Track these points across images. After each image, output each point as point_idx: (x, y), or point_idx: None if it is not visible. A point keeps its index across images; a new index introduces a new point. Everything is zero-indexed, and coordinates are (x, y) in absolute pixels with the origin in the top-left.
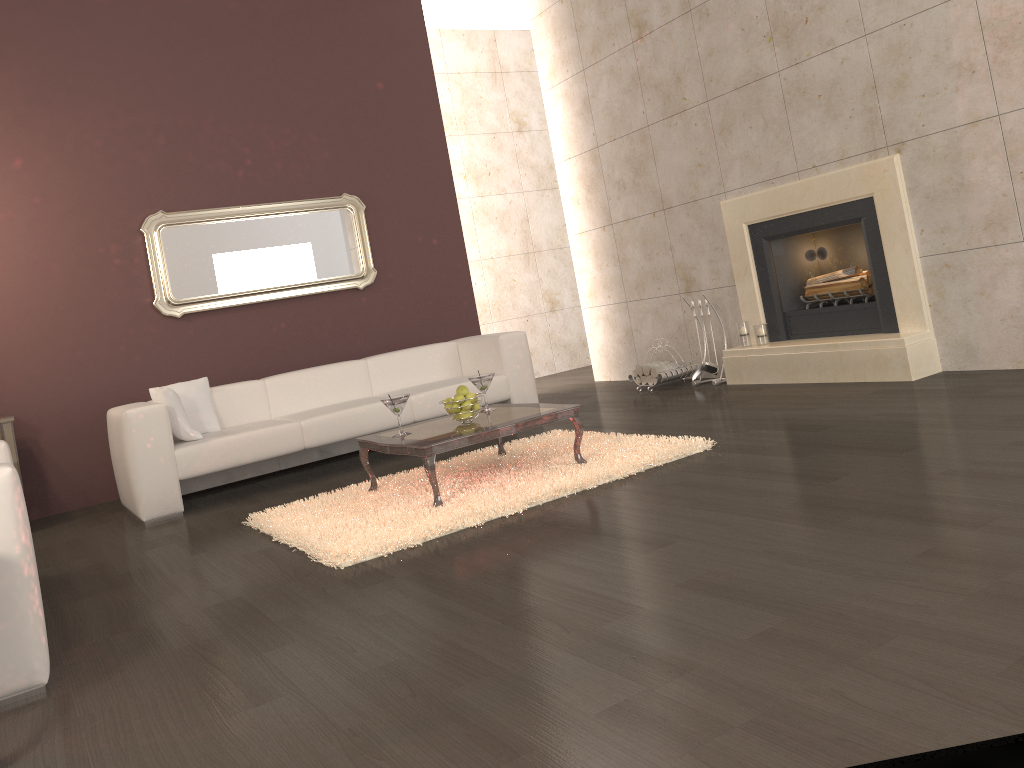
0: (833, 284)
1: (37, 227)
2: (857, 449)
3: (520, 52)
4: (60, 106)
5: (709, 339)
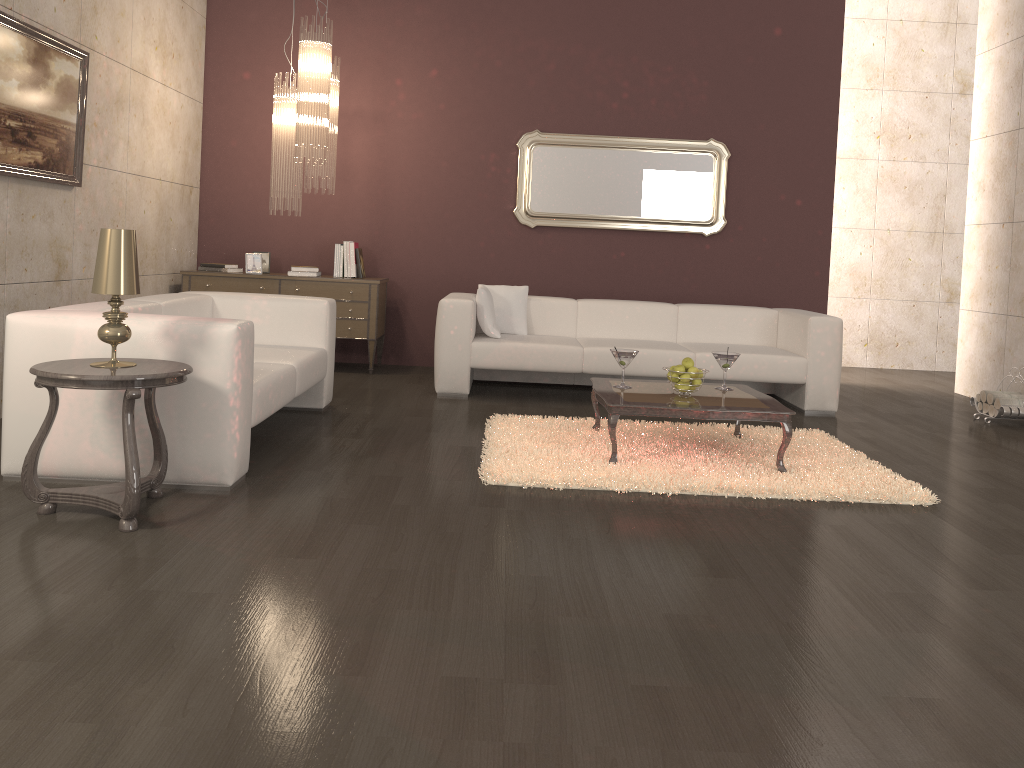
0: None
1: (437, 129)
2: None
3: None
4: (475, 27)
5: None
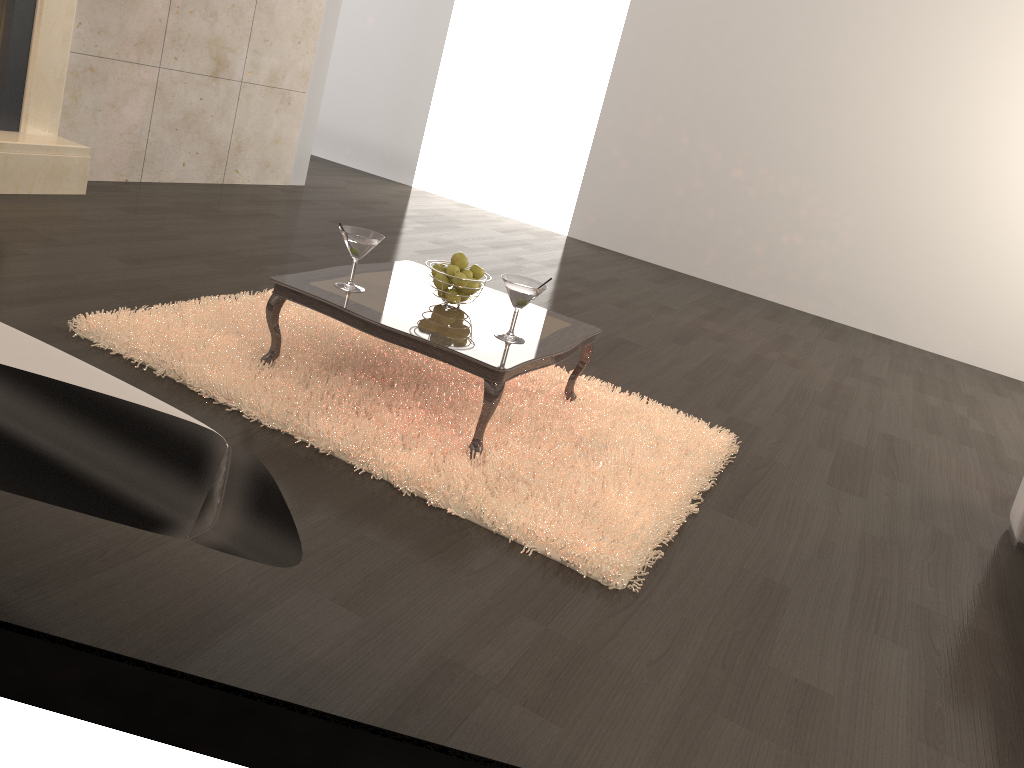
0: None
1: None
2: None
3: None
4: None
5: None
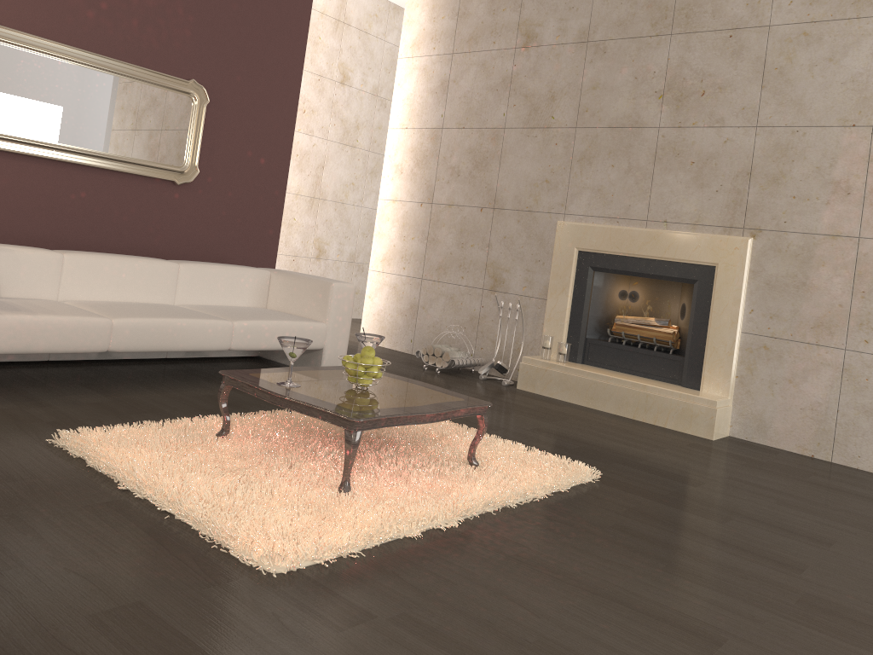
0: (645, 329)
1: None
2: (770, 526)
3: (365, 12)
4: None
5: (500, 339)
